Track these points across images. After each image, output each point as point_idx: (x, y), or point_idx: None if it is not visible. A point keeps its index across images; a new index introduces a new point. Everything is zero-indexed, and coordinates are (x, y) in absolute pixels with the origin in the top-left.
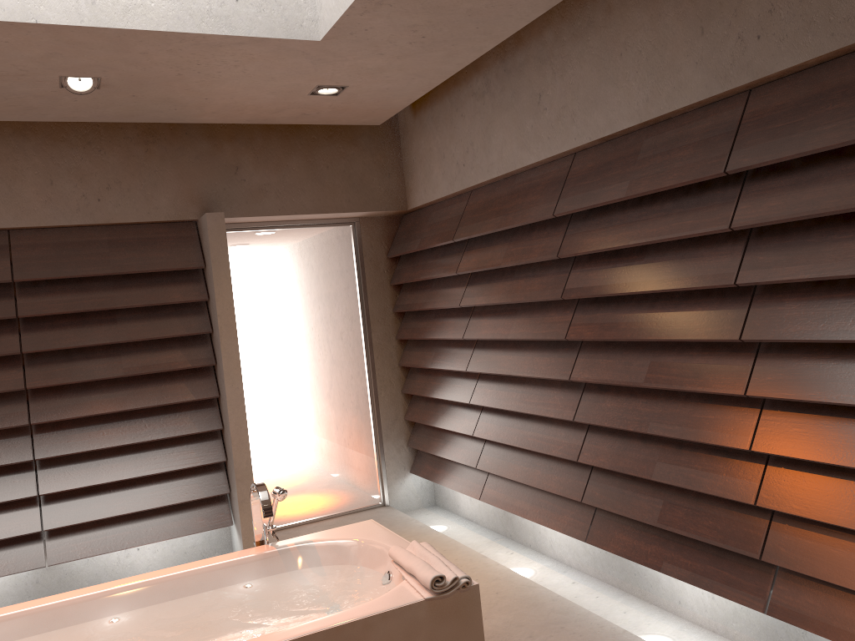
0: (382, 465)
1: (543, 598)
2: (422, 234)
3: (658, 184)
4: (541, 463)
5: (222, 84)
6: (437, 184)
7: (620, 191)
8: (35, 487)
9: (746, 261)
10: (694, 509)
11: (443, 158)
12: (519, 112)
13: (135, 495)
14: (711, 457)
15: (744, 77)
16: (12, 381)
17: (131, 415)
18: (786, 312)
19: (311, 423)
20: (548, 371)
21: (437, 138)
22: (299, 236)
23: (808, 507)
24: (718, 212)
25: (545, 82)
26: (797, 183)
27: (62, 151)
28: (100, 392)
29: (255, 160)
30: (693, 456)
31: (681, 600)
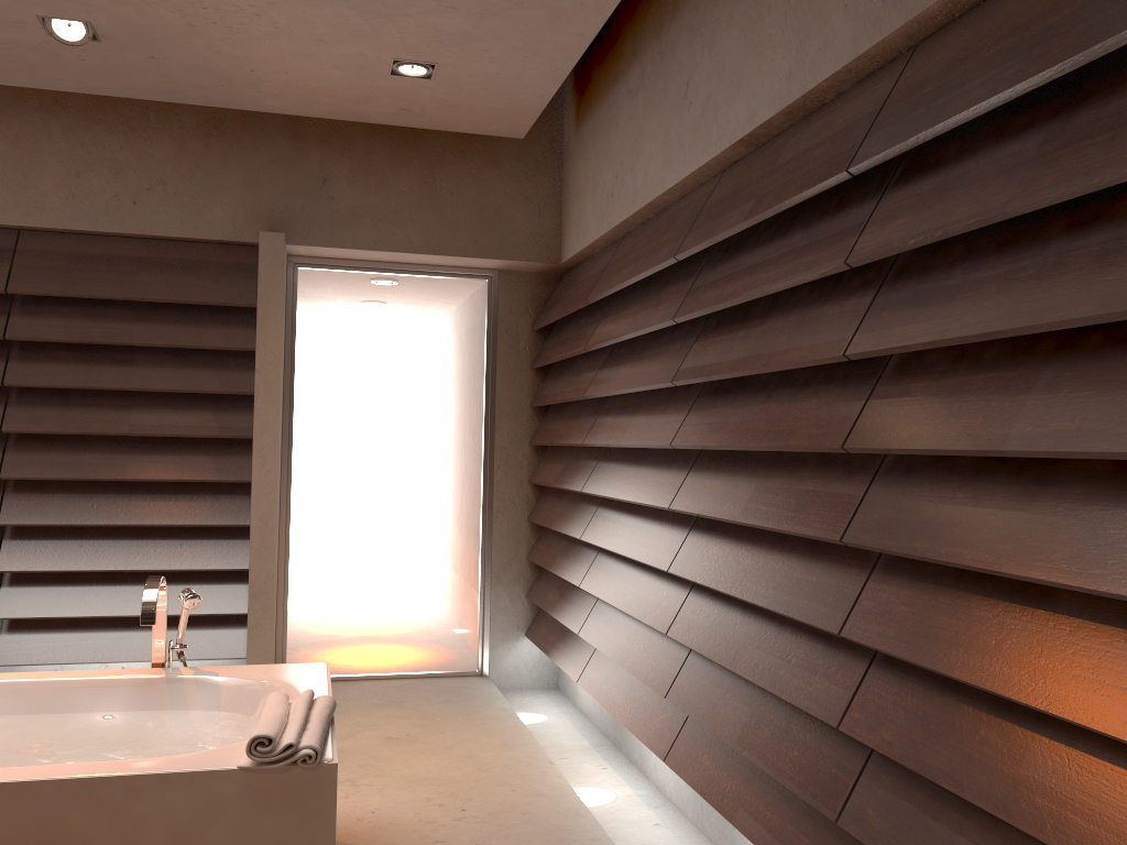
0: (486, 617)
1: (582, 833)
2: (567, 297)
3: (778, 199)
4: (642, 636)
5: (259, 47)
6: (588, 226)
7: (742, 215)
8: None
9: (866, 320)
10: (782, 728)
11: (596, 187)
12: (667, 111)
13: (122, 594)
14: (809, 646)
15: (896, 18)
16: None
17: (135, 488)
18: (906, 405)
19: (391, 542)
20: (653, 495)
21: (593, 160)
22: (410, 286)
23: (901, 742)
24: (842, 240)
25: (694, 63)
26: (940, 185)
27: (97, 136)
28: (98, 452)
29: (350, 173)
30: (790, 641)
31: None
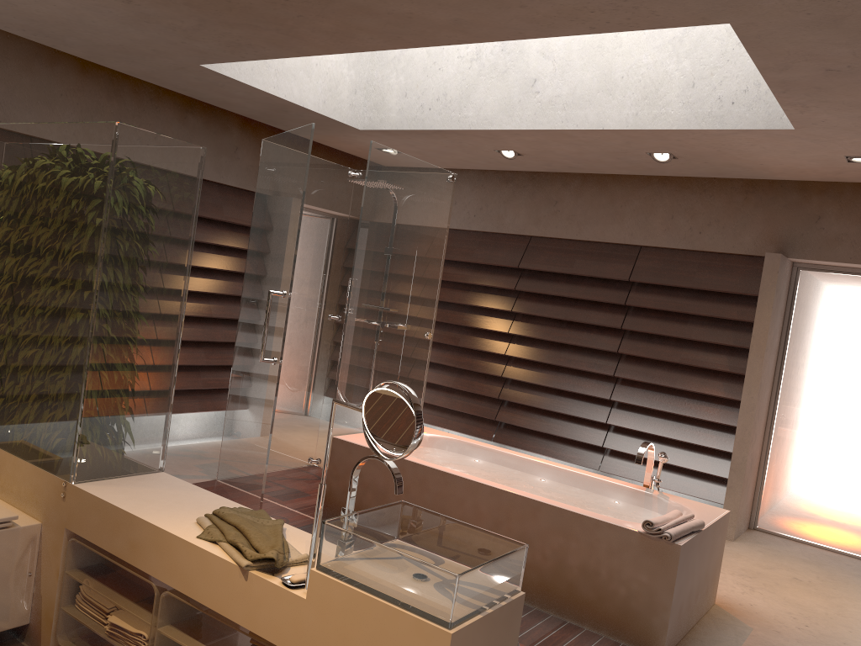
0: None
1: None
2: None
3: None
4: None
5: (759, 156)
6: None
7: None
8: (606, 417)
9: None
10: None
11: None
12: None
13: (664, 450)
14: None
15: None
16: (611, 345)
17: (679, 393)
18: None
19: (842, 459)
20: None
21: None
22: None
23: None
24: None
25: None
26: None
27: (684, 195)
28: (662, 370)
29: (838, 212)
30: None
31: None
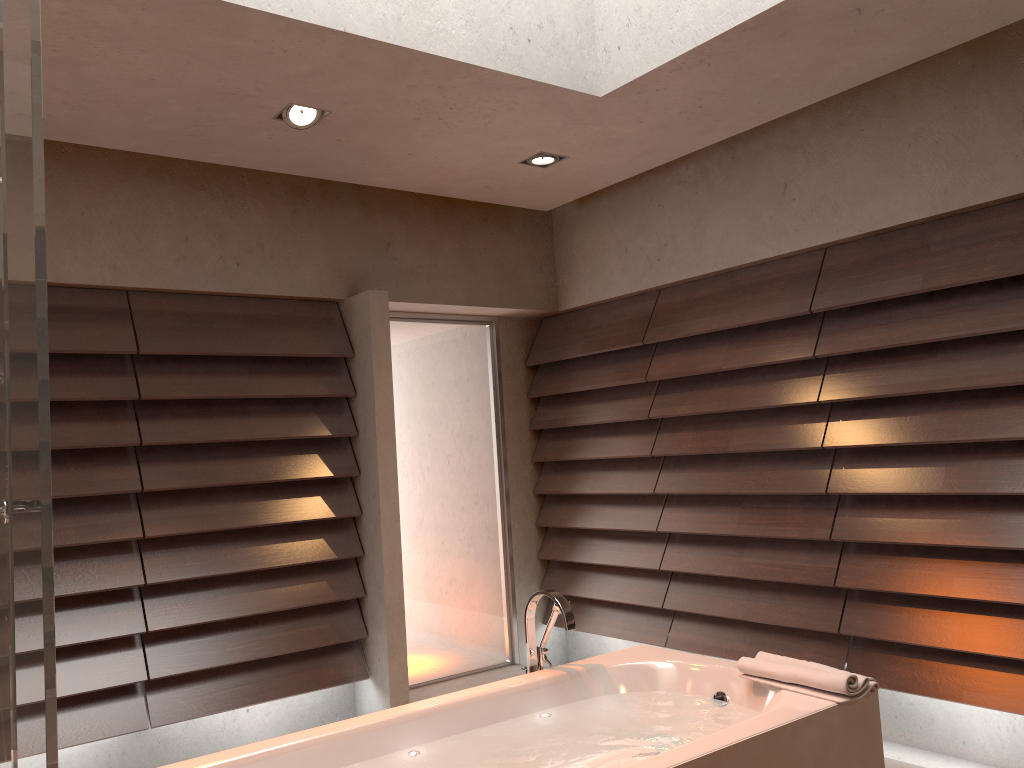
0: (513, 613)
1: None
2: (585, 338)
3: (969, 275)
4: (766, 595)
5: (446, 138)
6: (613, 281)
7: (912, 284)
8: (142, 620)
9: None
10: (1007, 626)
11: (625, 252)
12: (752, 202)
13: (258, 636)
14: None
15: None
16: (125, 480)
17: (257, 533)
18: None
19: (438, 558)
20: (791, 485)
21: (617, 230)
22: (434, 332)
23: None
24: None
25: (795, 171)
26: None
27: (200, 201)
28: (225, 502)
29: (407, 237)
30: (1005, 567)
31: (967, 739)
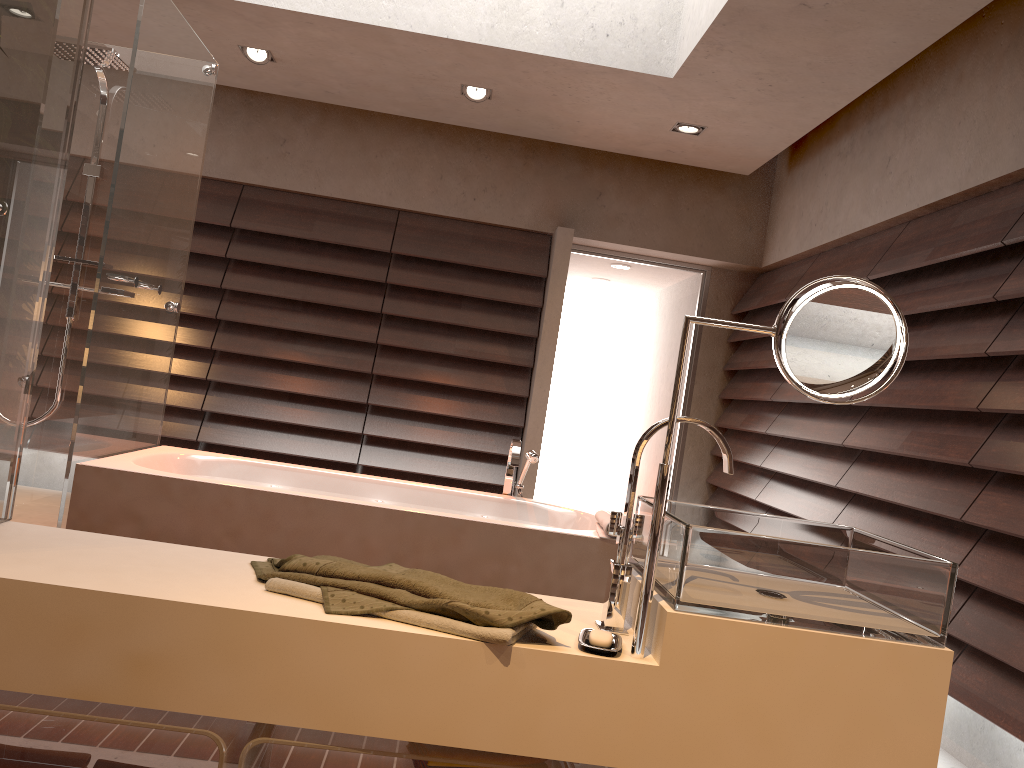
0: None
1: None
2: (765, 293)
3: (951, 251)
4: None
5: (591, 109)
6: (790, 243)
7: (923, 257)
8: (362, 426)
9: (1002, 333)
10: None
11: (801, 216)
12: (870, 174)
13: (435, 461)
14: (937, 532)
15: None
16: (368, 334)
17: (451, 391)
18: (1022, 385)
19: (610, 455)
20: (829, 436)
21: (801, 196)
22: (646, 272)
23: (993, 579)
24: (992, 283)
25: (896, 146)
26: None
27: (456, 152)
28: (431, 364)
29: (618, 190)
30: (923, 529)
31: None
